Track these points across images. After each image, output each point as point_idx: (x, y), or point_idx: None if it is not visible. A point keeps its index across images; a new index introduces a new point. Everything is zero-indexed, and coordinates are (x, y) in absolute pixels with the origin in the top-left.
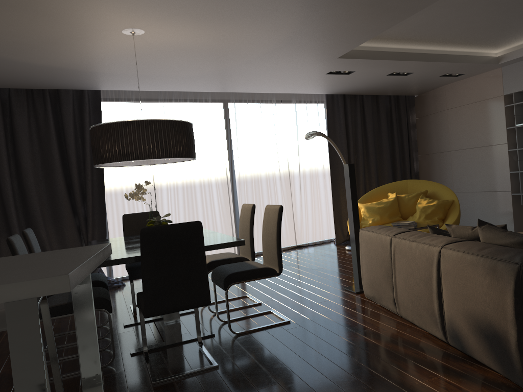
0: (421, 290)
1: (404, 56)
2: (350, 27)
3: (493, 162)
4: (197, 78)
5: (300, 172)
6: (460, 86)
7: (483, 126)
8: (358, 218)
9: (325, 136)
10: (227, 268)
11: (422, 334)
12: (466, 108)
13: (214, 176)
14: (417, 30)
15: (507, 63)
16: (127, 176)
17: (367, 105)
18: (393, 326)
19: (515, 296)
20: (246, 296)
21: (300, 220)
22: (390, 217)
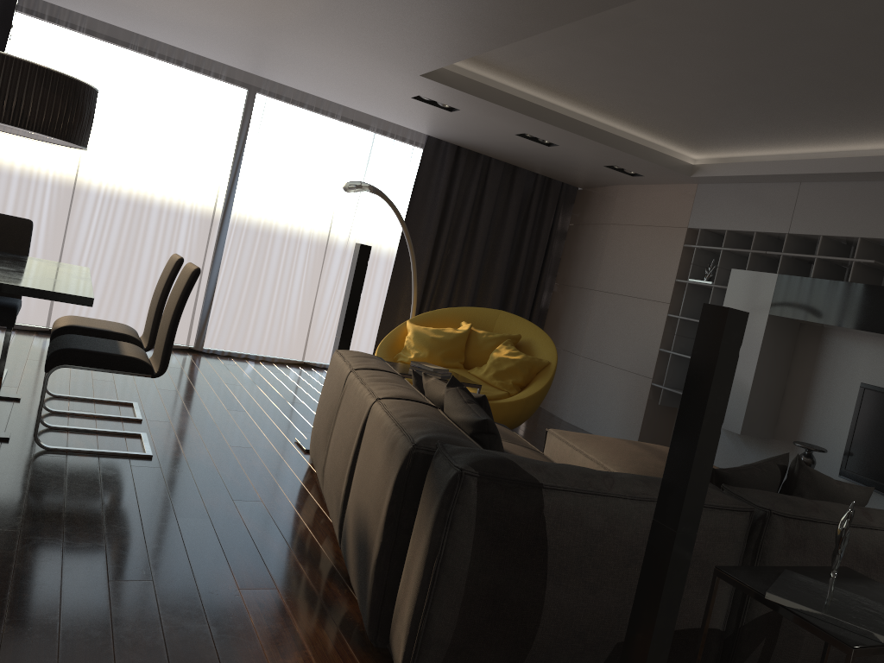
0: (341, 460)
1: (536, 112)
2: (420, 28)
3: (643, 326)
4: (187, 30)
5: (348, 246)
6: (638, 193)
7: (648, 266)
8: (350, 335)
9: (384, 197)
10: (74, 340)
11: (327, 530)
12: (635, 231)
13: (190, 203)
14: (555, 75)
15: (704, 179)
16: (30, 153)
17: (493, 177)
18: (300, 508)
19: (393, 492)
20: (132, 405)
21: (322, 323)
22: (445, 359)
